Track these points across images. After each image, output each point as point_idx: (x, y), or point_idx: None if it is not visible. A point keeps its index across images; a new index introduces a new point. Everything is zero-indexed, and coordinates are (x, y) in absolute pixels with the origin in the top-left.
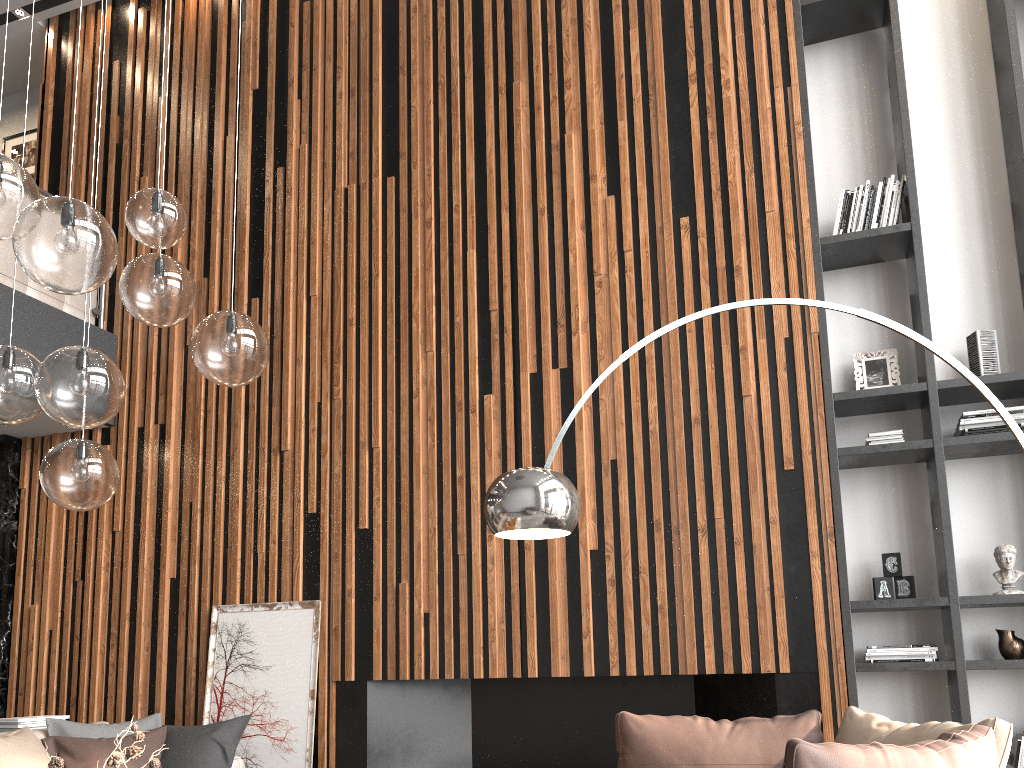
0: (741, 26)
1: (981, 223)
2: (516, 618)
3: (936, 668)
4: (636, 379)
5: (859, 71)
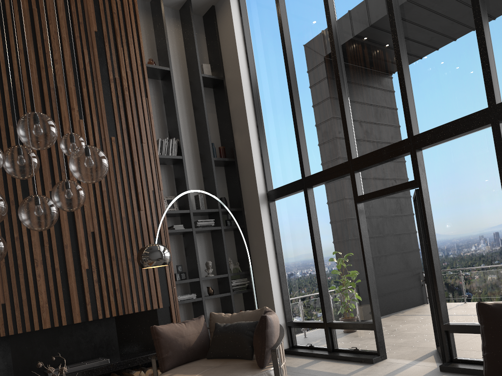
0: (128, 67)
1: (192, 158)
2: (54, 300)
3: (197, 300)
4: (99, 199)
5: (154, 93)
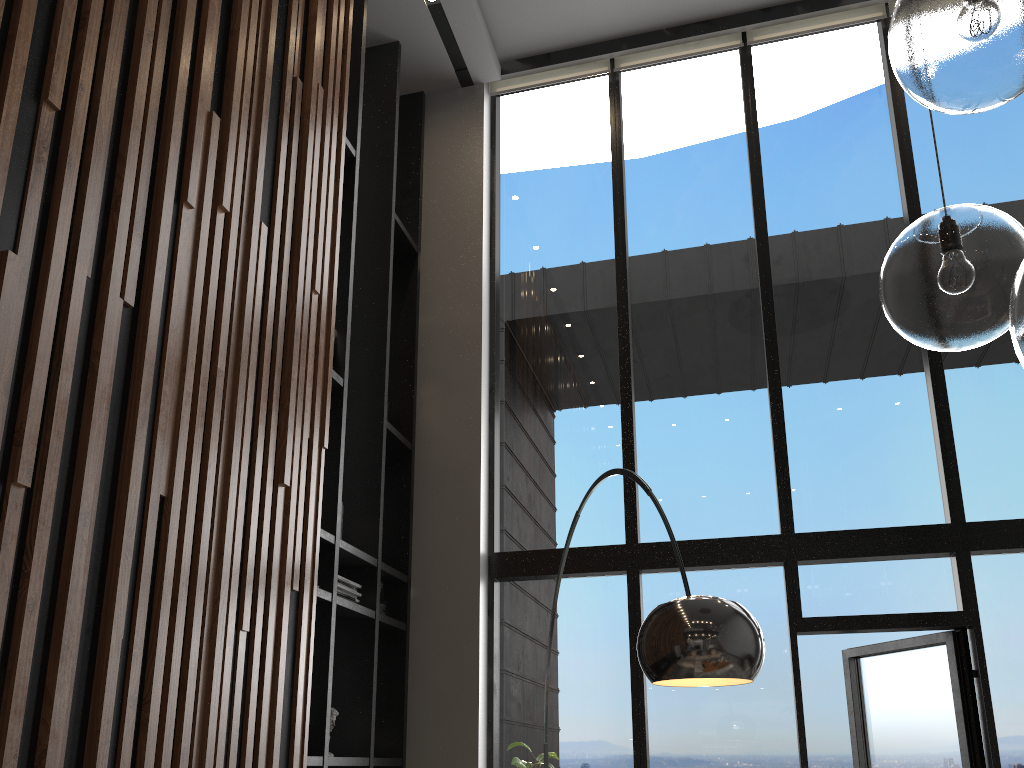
0: (320, 78)
1: None
2: None
3: None
4: (205, 392)
5: None
